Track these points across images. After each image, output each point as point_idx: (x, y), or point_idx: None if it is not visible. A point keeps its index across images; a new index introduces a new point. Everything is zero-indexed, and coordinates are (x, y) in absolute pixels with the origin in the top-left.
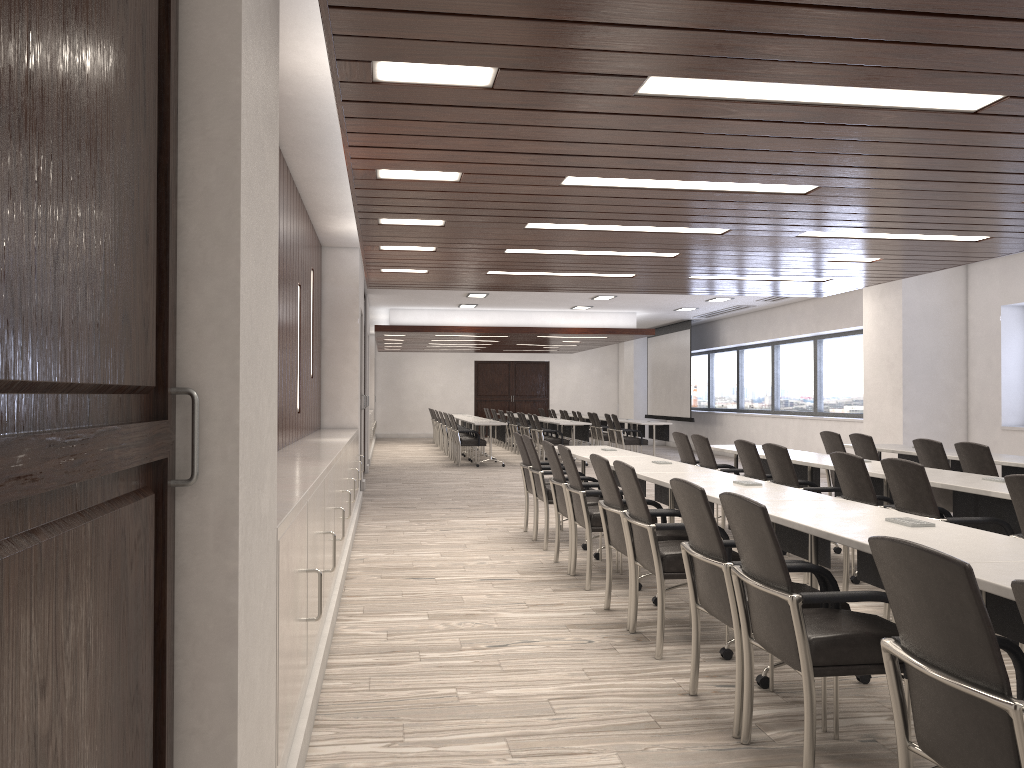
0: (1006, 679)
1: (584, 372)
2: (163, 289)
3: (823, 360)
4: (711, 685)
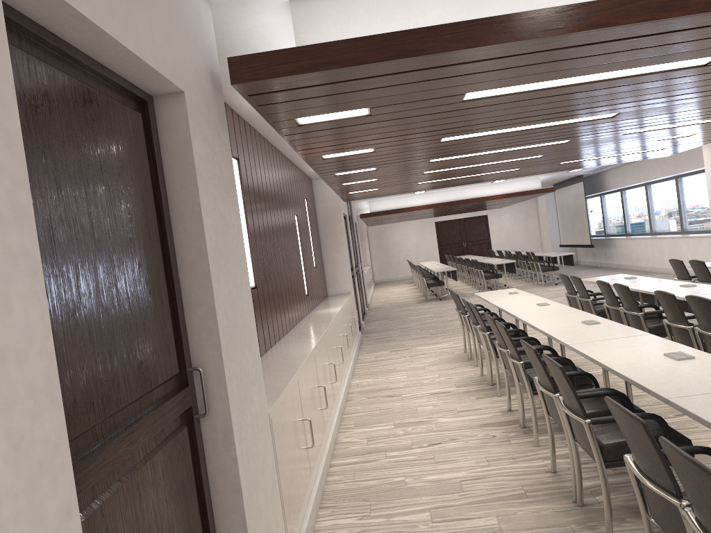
0: (677, 487)
1: (513, 219)
2: (176, 319)
3: (684, 193)
4: (567, 464)
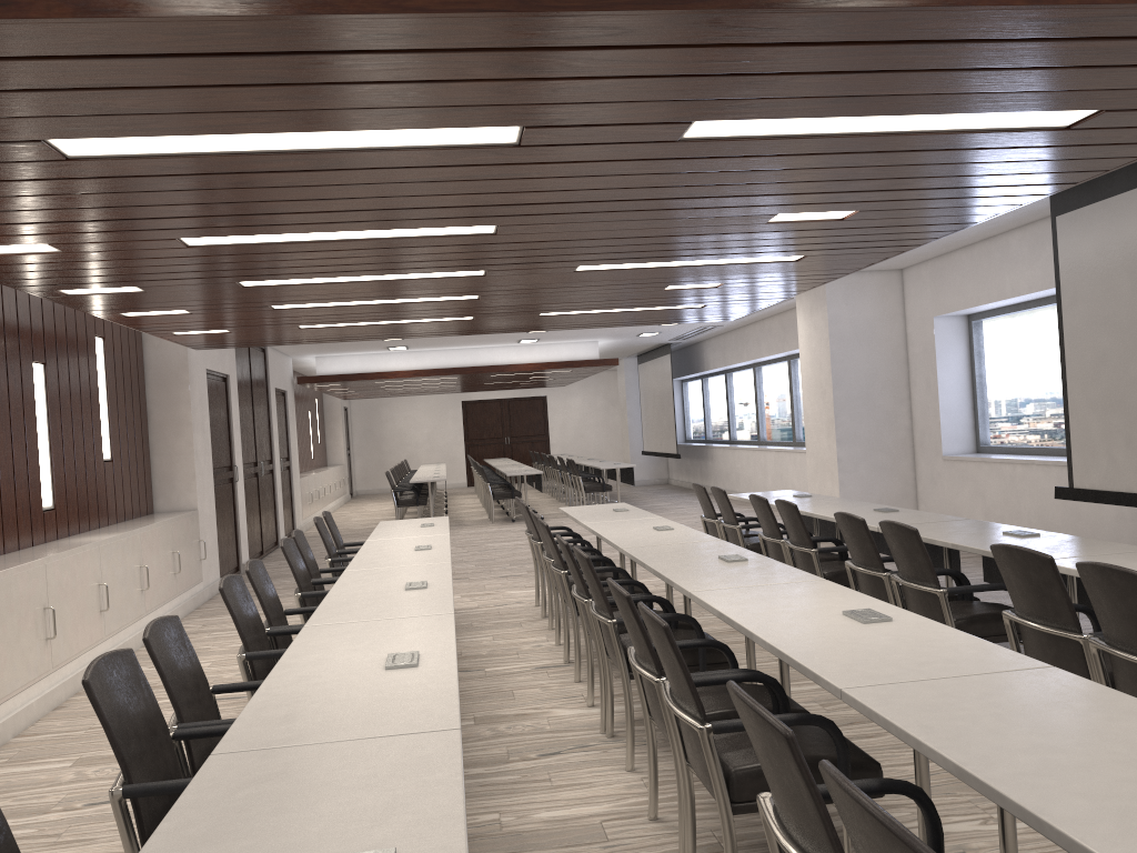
0: None
1: (587, 405)
2: None
3: (798, 383)
4: None
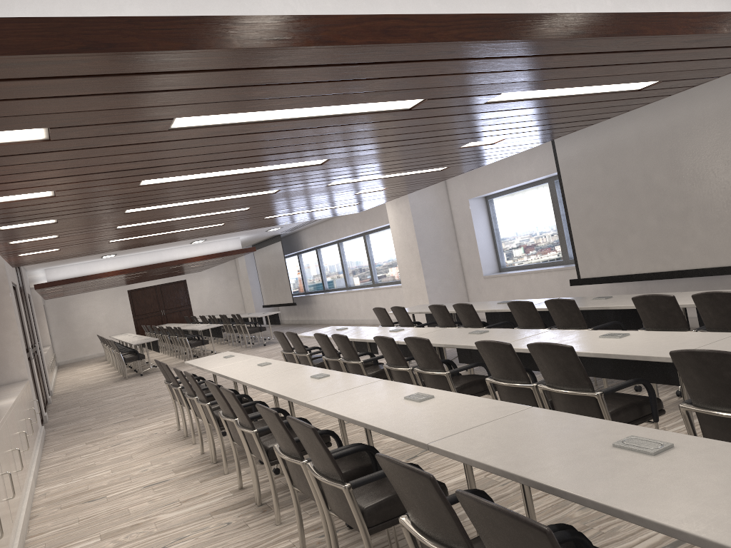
0: (470, 544)
1: (214, 282)
2: None
3: (372, 248)
4: (316, 537)
